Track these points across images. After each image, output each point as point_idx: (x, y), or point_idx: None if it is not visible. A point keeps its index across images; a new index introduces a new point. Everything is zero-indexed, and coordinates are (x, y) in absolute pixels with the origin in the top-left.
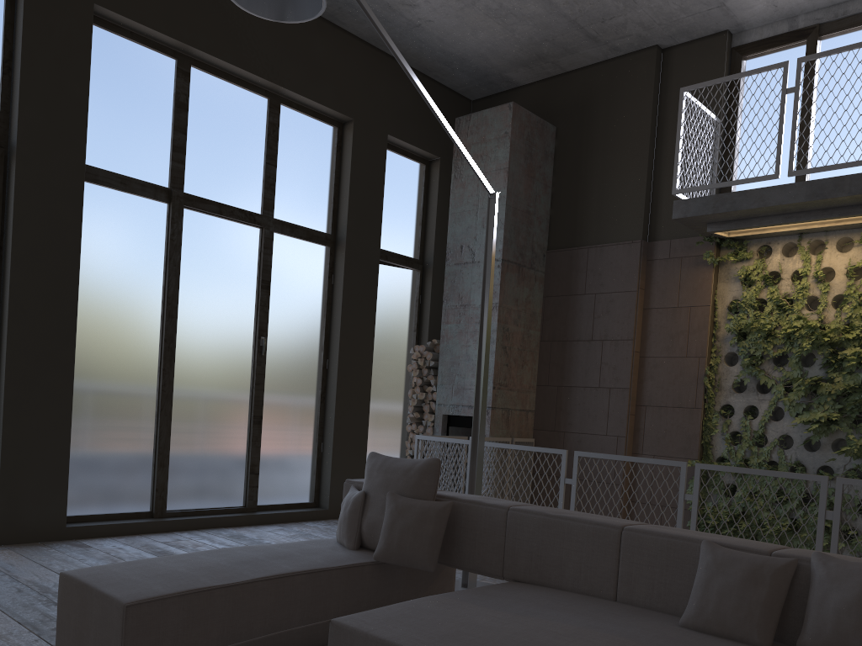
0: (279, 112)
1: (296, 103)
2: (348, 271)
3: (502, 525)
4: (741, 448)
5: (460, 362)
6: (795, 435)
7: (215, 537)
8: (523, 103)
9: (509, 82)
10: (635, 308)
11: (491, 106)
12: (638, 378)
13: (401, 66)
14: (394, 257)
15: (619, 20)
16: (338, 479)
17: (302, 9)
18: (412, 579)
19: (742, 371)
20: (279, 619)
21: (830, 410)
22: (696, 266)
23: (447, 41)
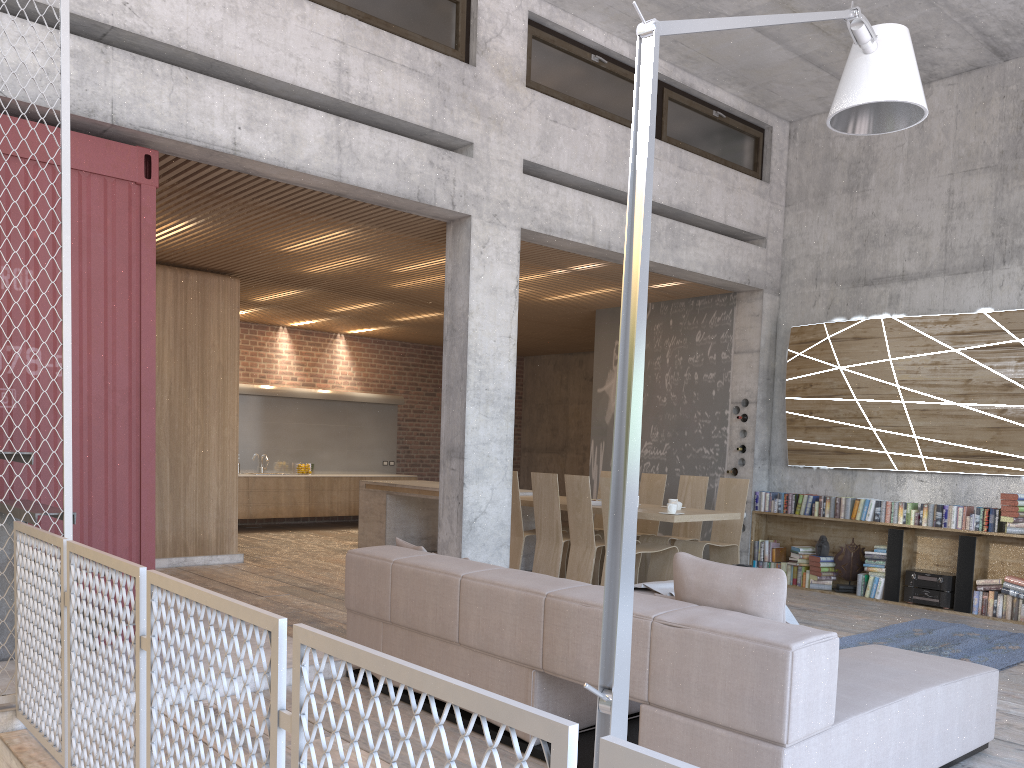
0: None
1: None
2: None
3: None
4: None
5: None
6: None
7: None
8: None
9: None
10: None
11: None
12: None
13: None
14: None
15: None
16: None
17: (859, 111)
18: None
19: None
20: None
21: None
22: None
23: None
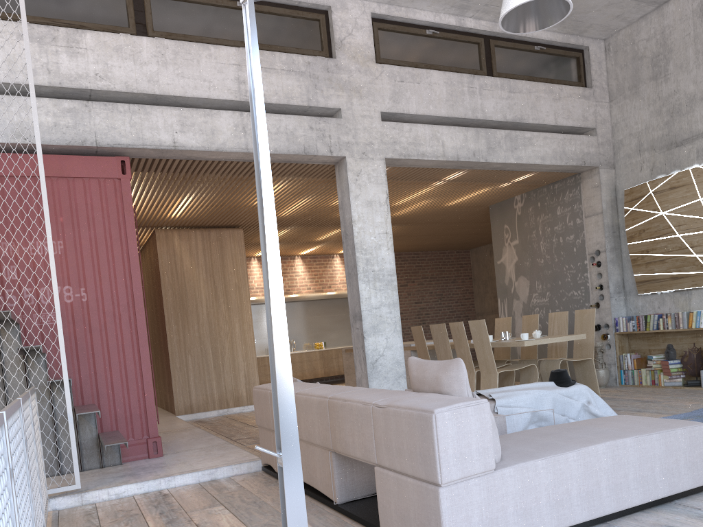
0: None
1: None
2: None
3: None
4: None
5: None
6: None
7: None
8: None
9: None
10: None
11: None
12: None
13: None
14: None
15: None
16: None
17: (516, 14)
18: None
19: None
20: None
21: None
22: None
23: None
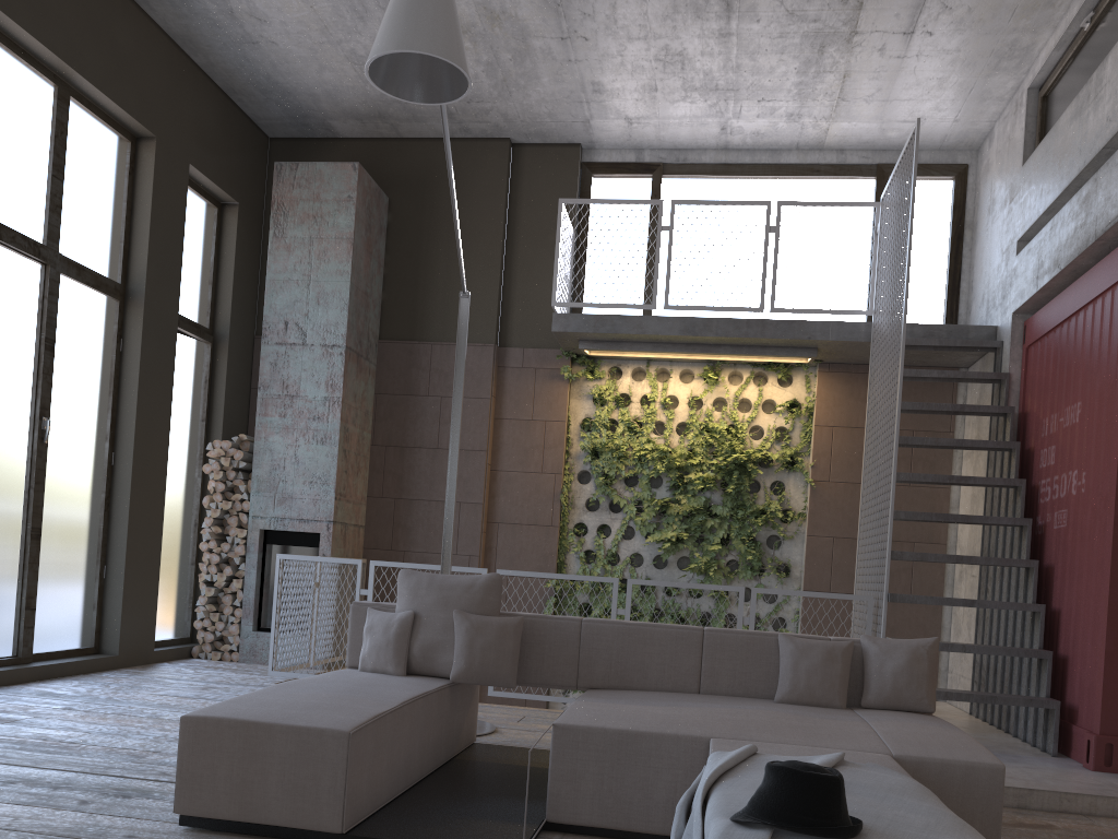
0: (69, 108)
1: (87, 99)
2: (147, 336)
3: (576, 636)
4: (596, 567)
5: (287, 465)
6: (646, 553)
7: (22, 698)
8: (344, 159)
9: (329, 131)
10: (488, 417)
11: (298, 151)
12: (489, 492)
13: (204, 79)
14: (186, 323)
15: (486, 106)
16: (130, 613)
17: (430, 95)
18: (463, 702)
19: (598, 490)
20: (411, 746)
21: (678, 530)
22: (551, 379)
23: (280, 69)
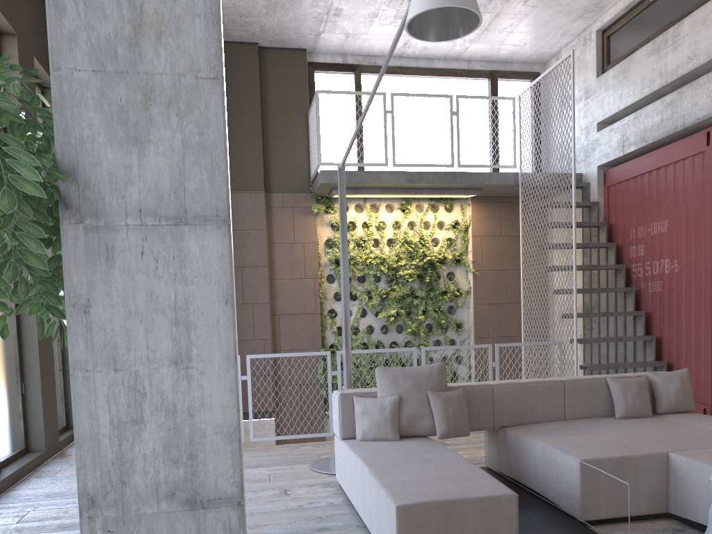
0: None
1: None
2: None
3: (491, 396)
4: None
5: None
6: (375, 325)
7: (40, 502)
8: None
9: None
10: (266, 242)
11: None
12: (270, 294)
13: None
14: None
15: (252, 20)
16: (47, 417)
17: (437, 36)
18: None
19: None
20: None
21: (396, 308)
22: (304, 214)
23: None
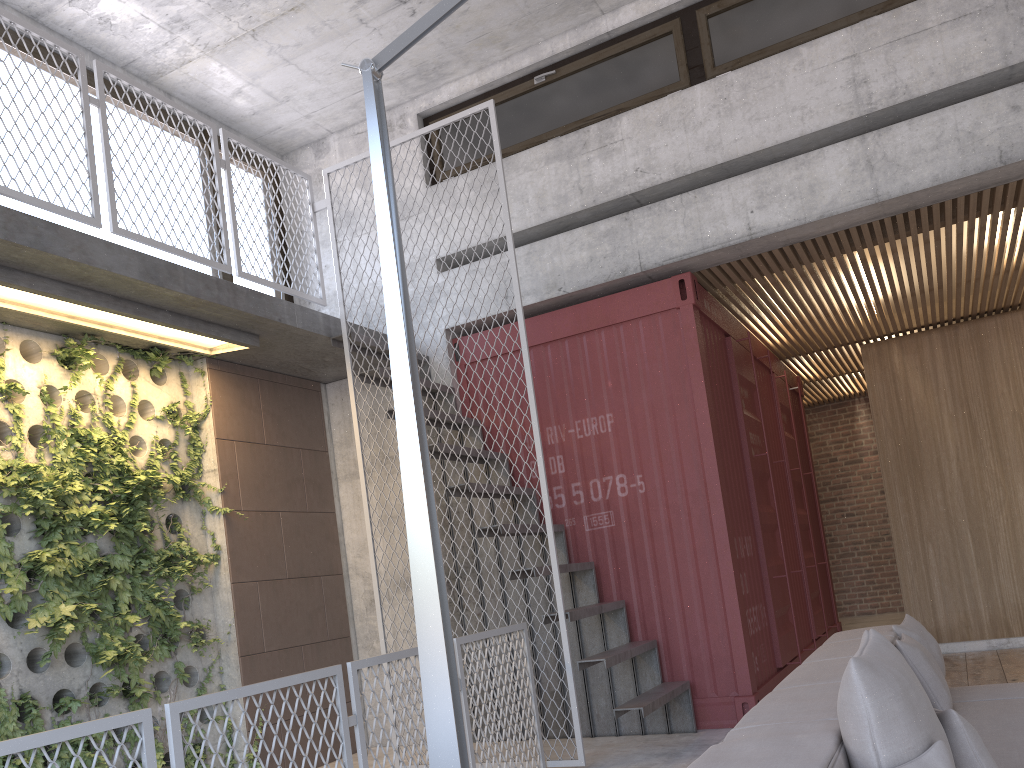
0: None
1: None
2: None
3: None
4: None
5: None
6: (13, 650)
7: None
8: None
9: None
10: None
11: None
12: None
13: None
14: None
15: None
16: None
17: None
18: None
19: None
20: None
21: (71, 601)
22: None
23: None
